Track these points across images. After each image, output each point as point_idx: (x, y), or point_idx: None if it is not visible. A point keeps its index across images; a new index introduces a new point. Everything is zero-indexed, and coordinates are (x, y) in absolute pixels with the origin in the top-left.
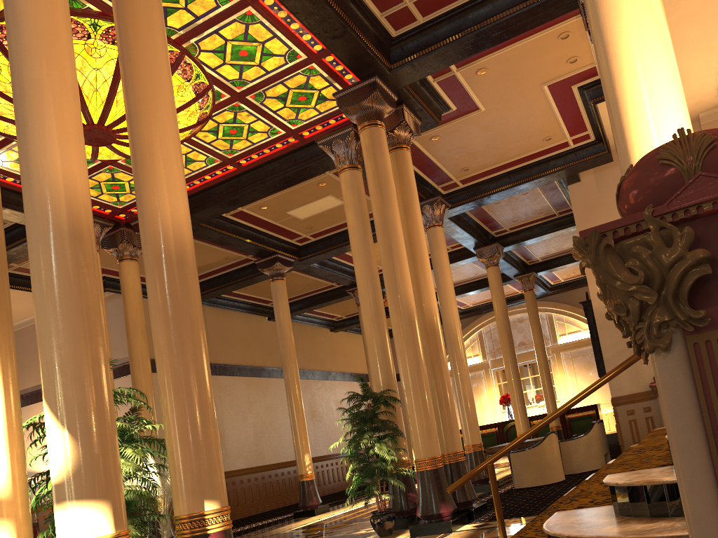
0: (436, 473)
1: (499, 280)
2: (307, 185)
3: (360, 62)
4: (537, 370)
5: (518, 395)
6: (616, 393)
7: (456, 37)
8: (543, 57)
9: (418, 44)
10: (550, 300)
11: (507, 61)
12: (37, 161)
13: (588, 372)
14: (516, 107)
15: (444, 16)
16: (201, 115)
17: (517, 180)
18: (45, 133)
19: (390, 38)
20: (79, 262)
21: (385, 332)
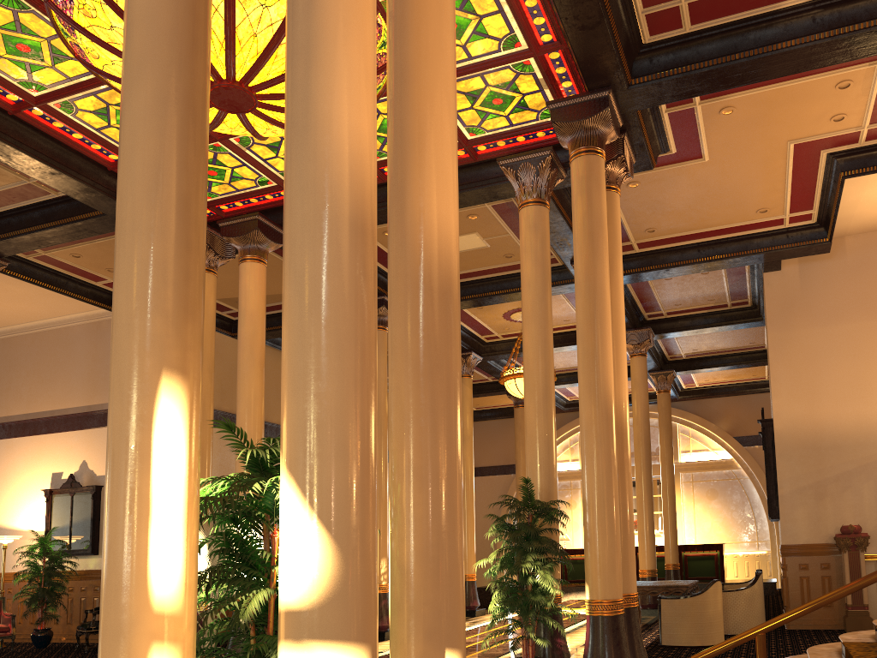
0: (616, 621)
1: (645, 374)
2: None
3: (598, 67)
4: None
5: (648, 521)
6: (789, 540)
7: (726, 59)
8: (807, 106)
9: (673, 59)
10: (676, 406)
11: (763, 103)
12: (325, 107)
13: (710, 502)
14: (745, 164)
15: (717, 29)
16: None
17: (708, 255)
18: (340, 67)
19: (640, 45)
20: (365, 271)
21: (553, 423)
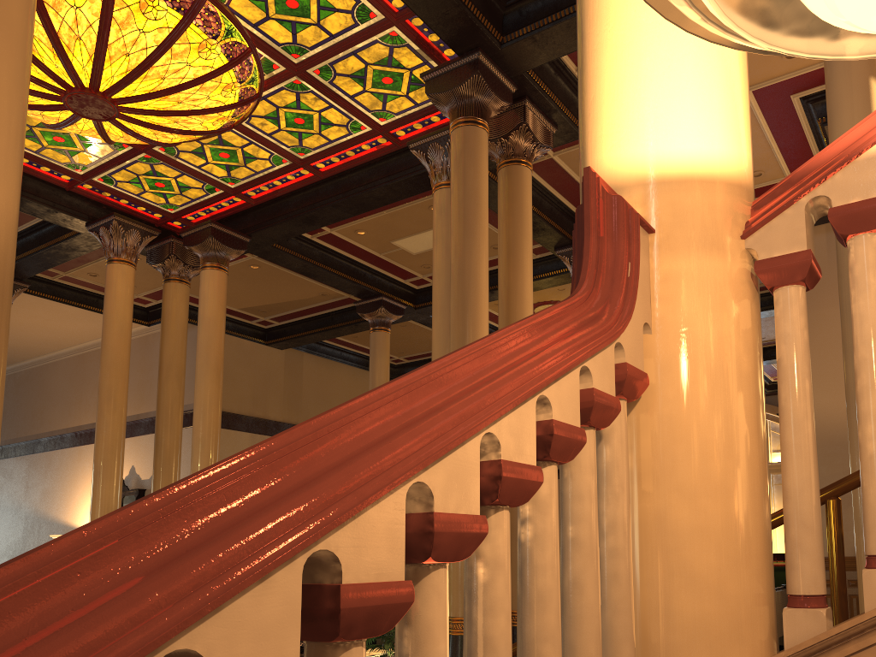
0: None
1: None
2: (414, 208)
3: (453, 28)
4: None
5: None
6: None
7: None
8: None
9: (543, 7)
10: (767, 401)
11: None
12: None
13: None
14: None
15: None
16: (244, 91)
17: None
18: None
19: None
20: None
21: None
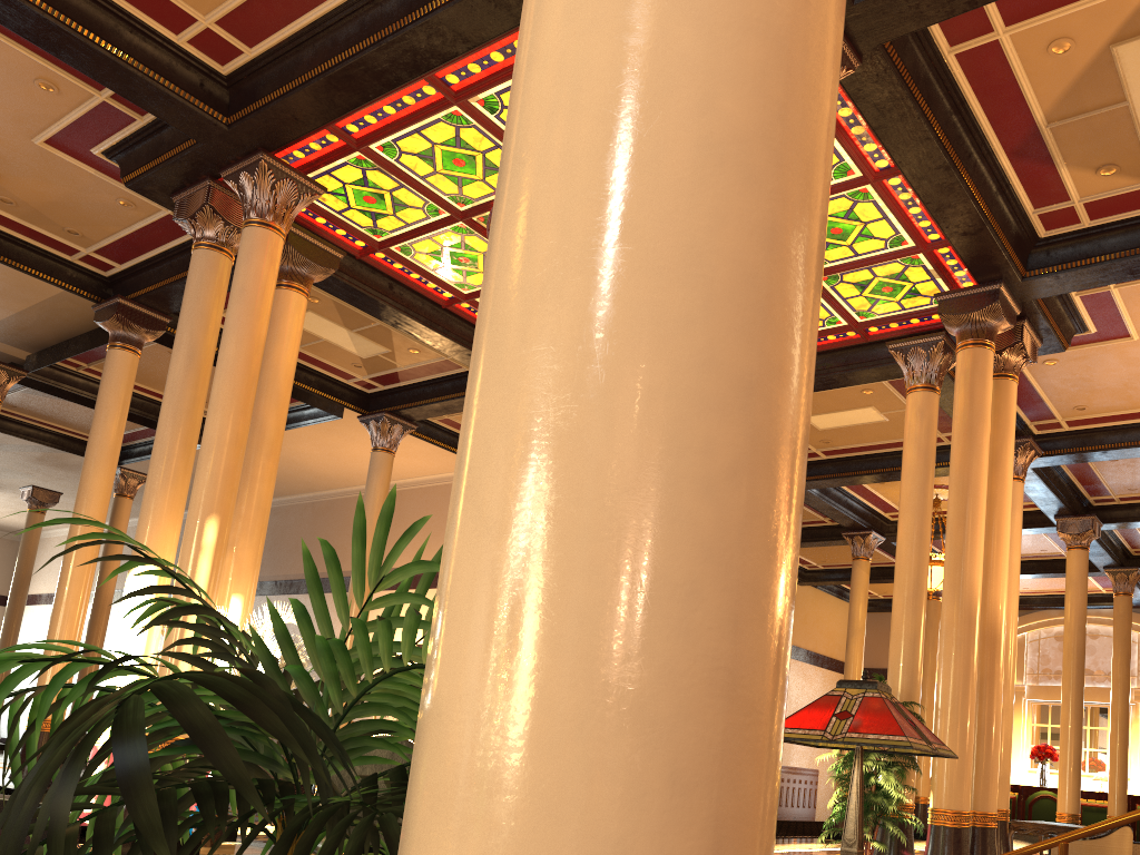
0: (958, 834)
1: (1084, 572)
2: (846, 390)
3: (986, 264)
4: (1102, 721)
5: (1073, 753)
6: None
7: (1130, 252)
8: None
9: (1072, 252)
10: None
11: None
12: None
13: None
14: None
15: (1120, 223)
16: None
17: None
18: None
19: (1035, 239)
20: None
21: (921, 621)
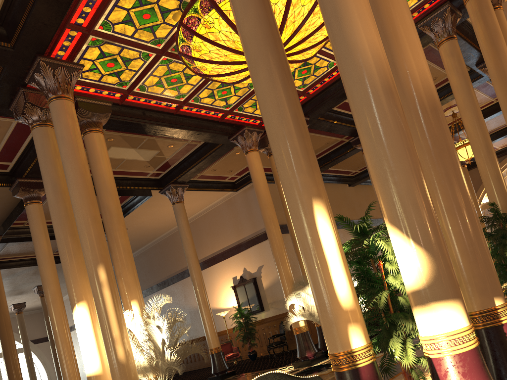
0: None
1: None
2: None
3: None
4: None
5: None
6: None
7: None
8: None
9: None
10: None
11: None
12: (354, 38)
13: None
14: None
15: None
16: None
17: None
18: (355, 14)
19: None
20: (399, 112)
21: (498, 165)
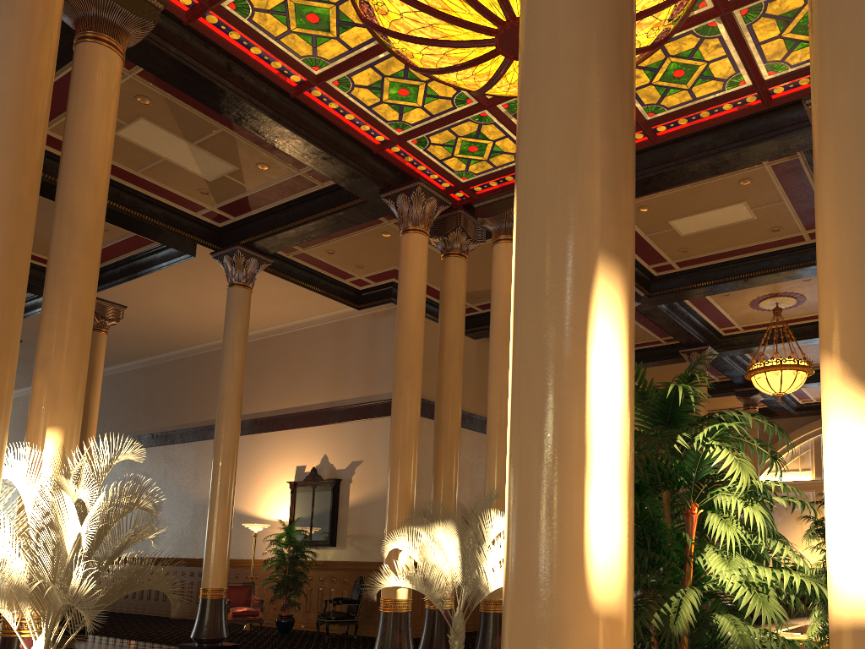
0: None
1: None
2: (722, 182)
3: None
4: None
5: None
6: None
7: None
8: None
9: None
10: None
11: None
12: None
13: None
14: None
15: None
16: (663, 32)
17: None
18: None
19: None
20: None
21: None
